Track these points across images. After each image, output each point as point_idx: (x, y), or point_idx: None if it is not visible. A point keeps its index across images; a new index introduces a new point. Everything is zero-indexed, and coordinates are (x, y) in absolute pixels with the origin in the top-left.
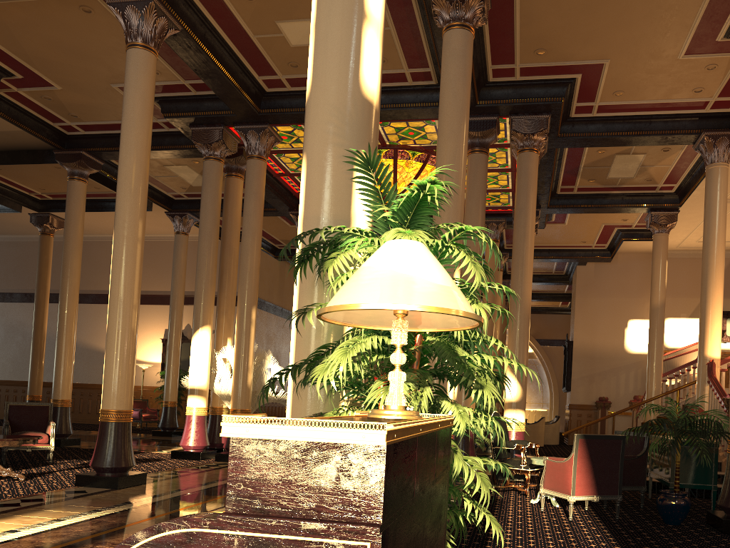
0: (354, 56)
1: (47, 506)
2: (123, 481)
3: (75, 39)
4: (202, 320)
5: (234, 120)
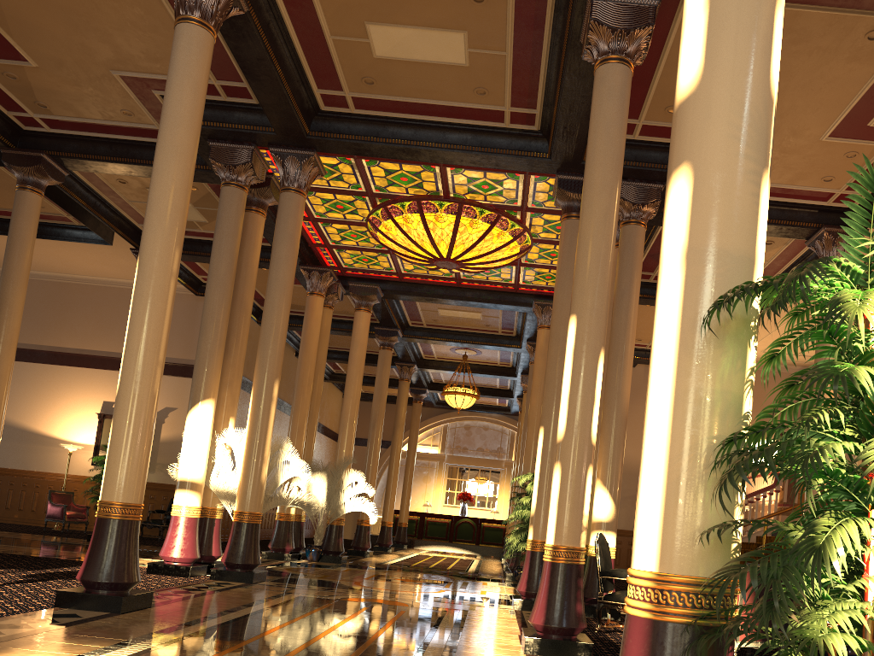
0: (767, 43)
1: (45, 636)
2: (127, 603)
3: (81, 2)
4: (205, 392)
5: (271, 141)
